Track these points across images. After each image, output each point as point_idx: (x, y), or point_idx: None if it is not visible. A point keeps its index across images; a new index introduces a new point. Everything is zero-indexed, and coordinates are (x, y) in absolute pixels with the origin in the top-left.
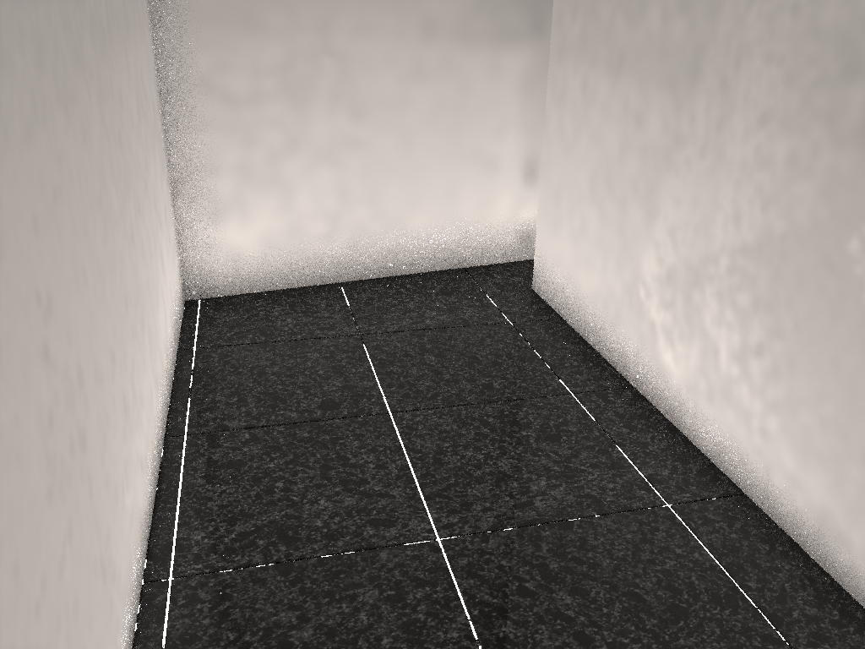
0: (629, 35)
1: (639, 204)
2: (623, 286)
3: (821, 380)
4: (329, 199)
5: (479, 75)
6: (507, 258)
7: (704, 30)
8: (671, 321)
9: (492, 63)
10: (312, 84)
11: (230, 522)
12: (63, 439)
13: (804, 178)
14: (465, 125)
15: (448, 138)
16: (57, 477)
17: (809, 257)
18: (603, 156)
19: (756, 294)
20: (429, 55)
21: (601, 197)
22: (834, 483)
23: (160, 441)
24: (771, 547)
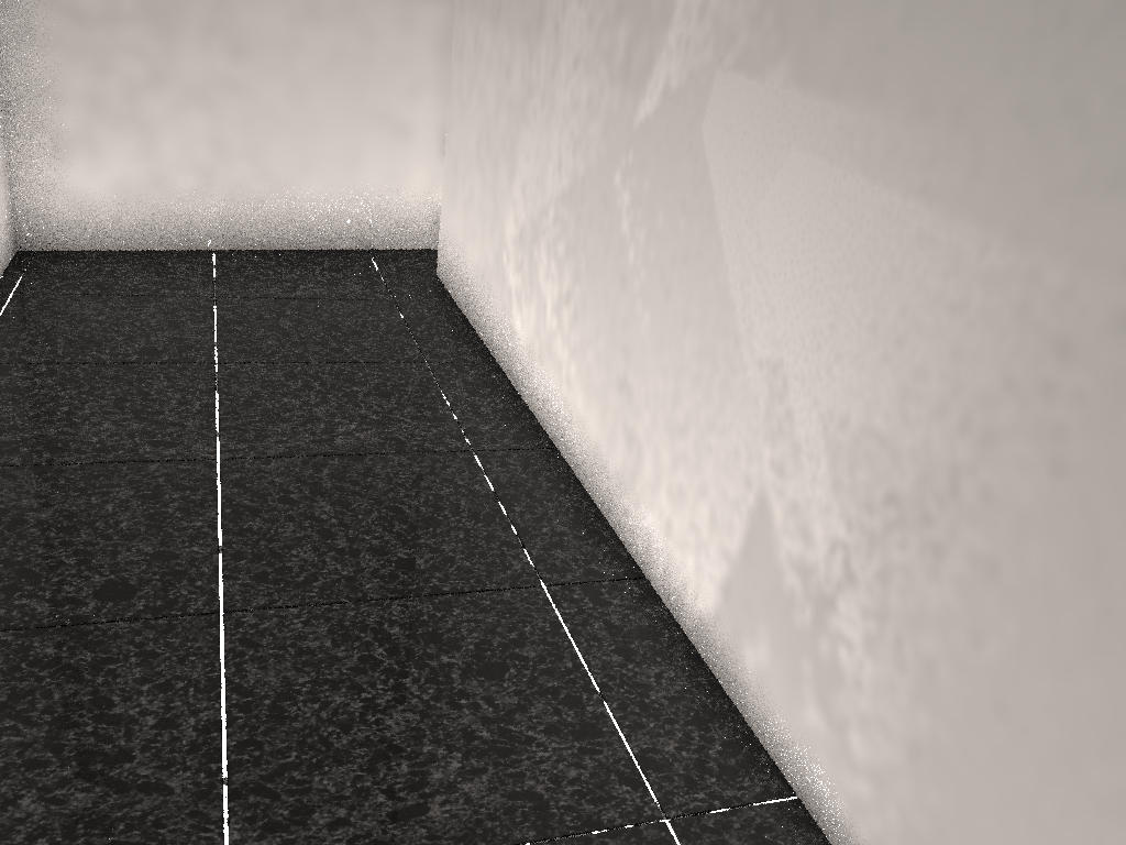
0: None
1: (506, 163)
2: (494, 255)
3: (598, 316)
4: (201, 149)
5: (387, 25)
6: (421, 244)
7: None
8: (521, 284)
9: (404, 13)
10: (181, 10)
11: None
12: None
13: (595, 119)
14: (370, 81)
15: (350, 94)
16: None
17: (596, 196)
18: (486, 115)
19: (568, 241)
20: None
21: (483, 160)
22: (602, 415)
23: None
24: (555, 485)
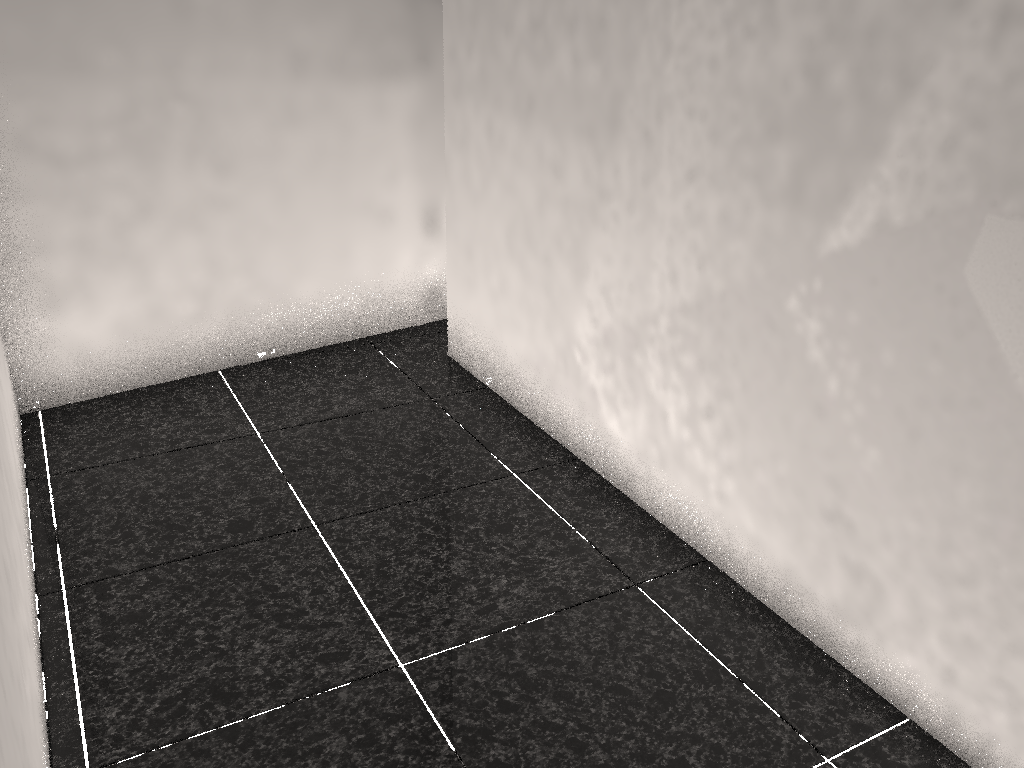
0: (537, 78)
1: (566, 262)
2: (556, 350)
3: (773, 439)
4: (196, 272)
5: (363, 115)
6: (413, 321)
7: (621, 79)
8: (613, 386)
9: (377, 101)
10: (162, 136)
11: (148, 689)
12: None
13: (738, 236)
14: (351, 173)
15: (334, 189)
16: None
17: (750, 316)
18: (519, 208)
19: (700, 355)
20: (302, 94)
21: (522, 253)
22: (795, 540)
23: (34, 603)
24: (742, 612)
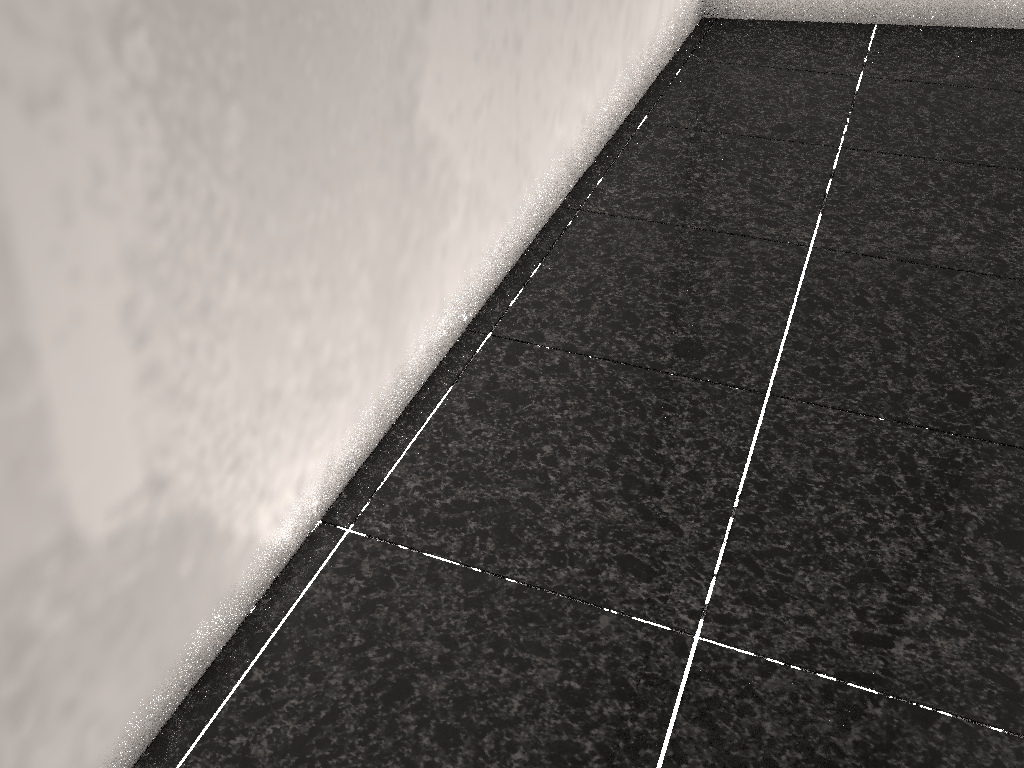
0: None
1: None
2: None
3: None
4: None
5: None
6: None
7: None
8: None
9: None
10: None
11: (641, 189)
12: (498, 29)
13: None
14: None
15: None
16: (485, 50)
17: None
18: None
19: None
20: None
21: None
22: None
23: (615, 120)
24: None
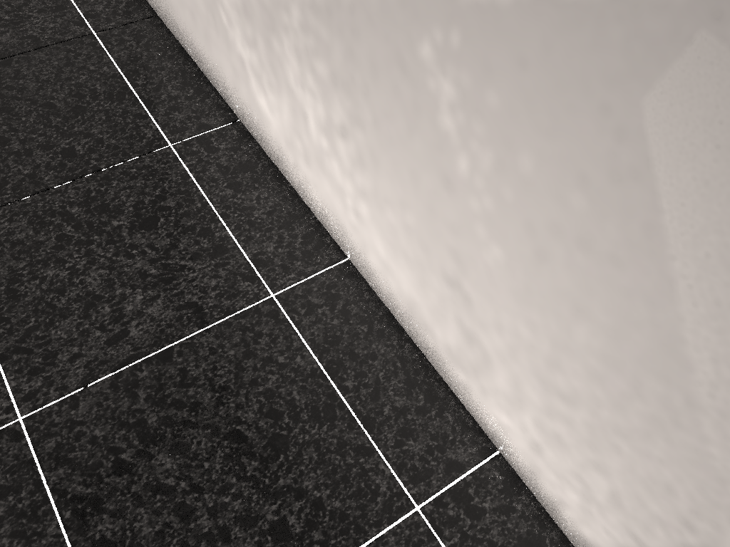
0: None
1: None
2: (205, 2)
3: (403, 188)
4: None
5: None
6: None
7: None
8: (258, 63)
9: None
10: None
11: None
12: None
13: None
14: None
15: None
16: None
17: (381, 46)
18: None
19: (333, 68)
20: None
21: None
22: (419, 284)
23: None
24: (370, 327)
